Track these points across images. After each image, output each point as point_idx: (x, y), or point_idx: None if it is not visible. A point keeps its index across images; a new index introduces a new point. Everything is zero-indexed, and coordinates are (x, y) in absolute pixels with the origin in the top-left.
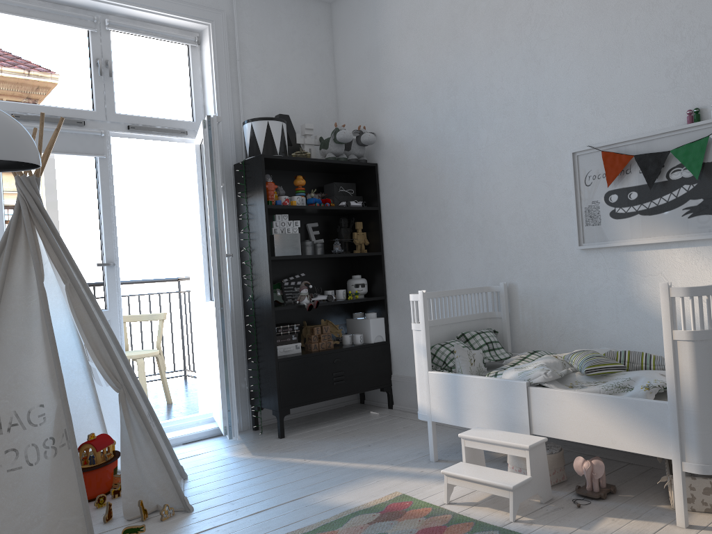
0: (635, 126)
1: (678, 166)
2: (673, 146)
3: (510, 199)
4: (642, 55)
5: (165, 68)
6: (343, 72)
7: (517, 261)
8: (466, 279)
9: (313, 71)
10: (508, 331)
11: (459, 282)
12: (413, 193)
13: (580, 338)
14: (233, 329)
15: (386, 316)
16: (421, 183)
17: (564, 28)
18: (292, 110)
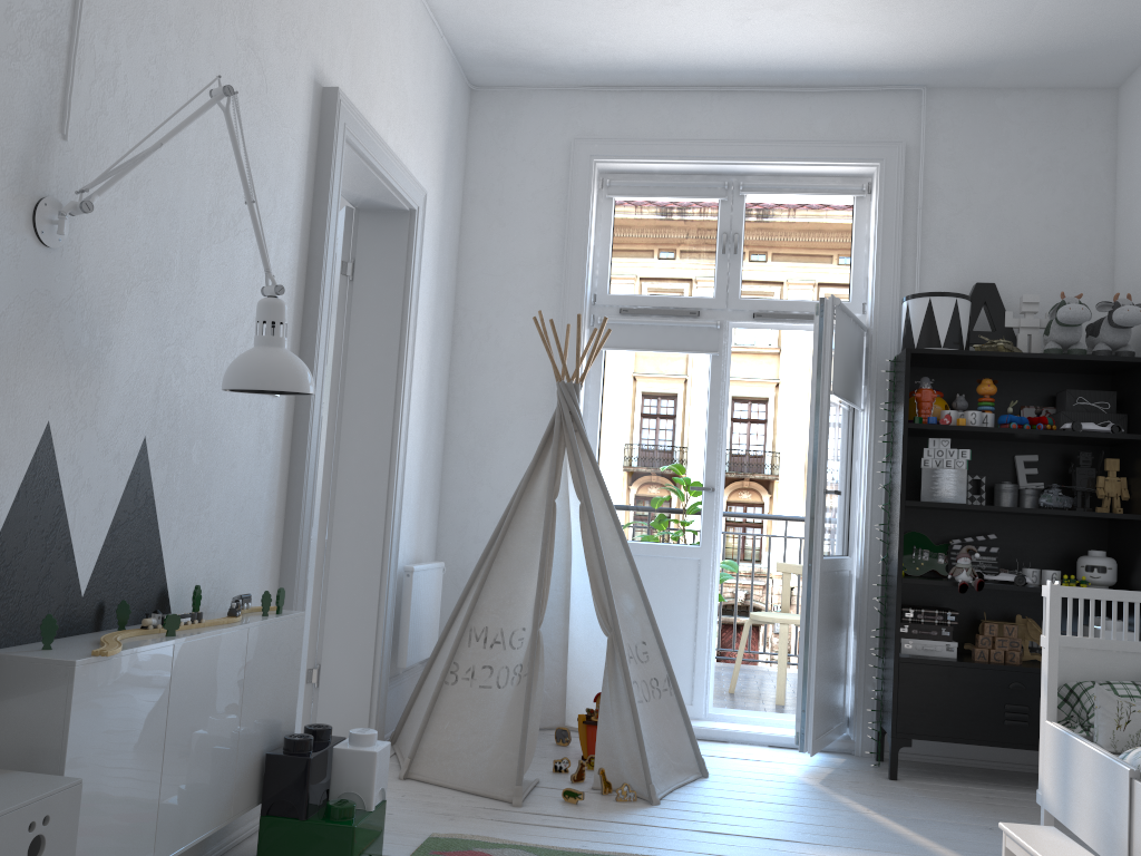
0: None
1: None
2: None
3: None
4: None
5: (814, 233)
6: (1123, 201)
7: None
8: None
9: (1065, 207)
10: None
11: None
12: None
13: None
14: (864, 602)
15: None
16: None
17: None
18: (1014, 273)
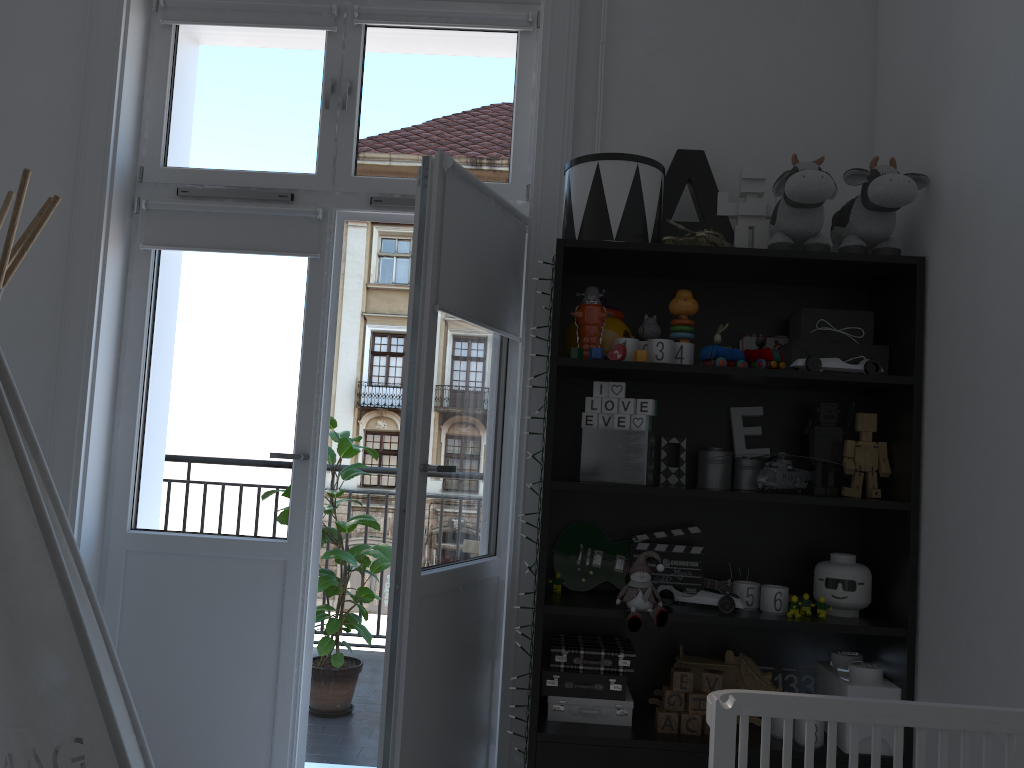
0: None
1: None
2: None
3: None
4: None
5: (461, 83)
6: (887, 35)
7: None
8: None
9: (807, 47)
10: None
11: None
12: (990, 341)
13: None
14: (512, 627)
15: (909, 688)
16: (1010, 309)
17: None
18: (735, 141)
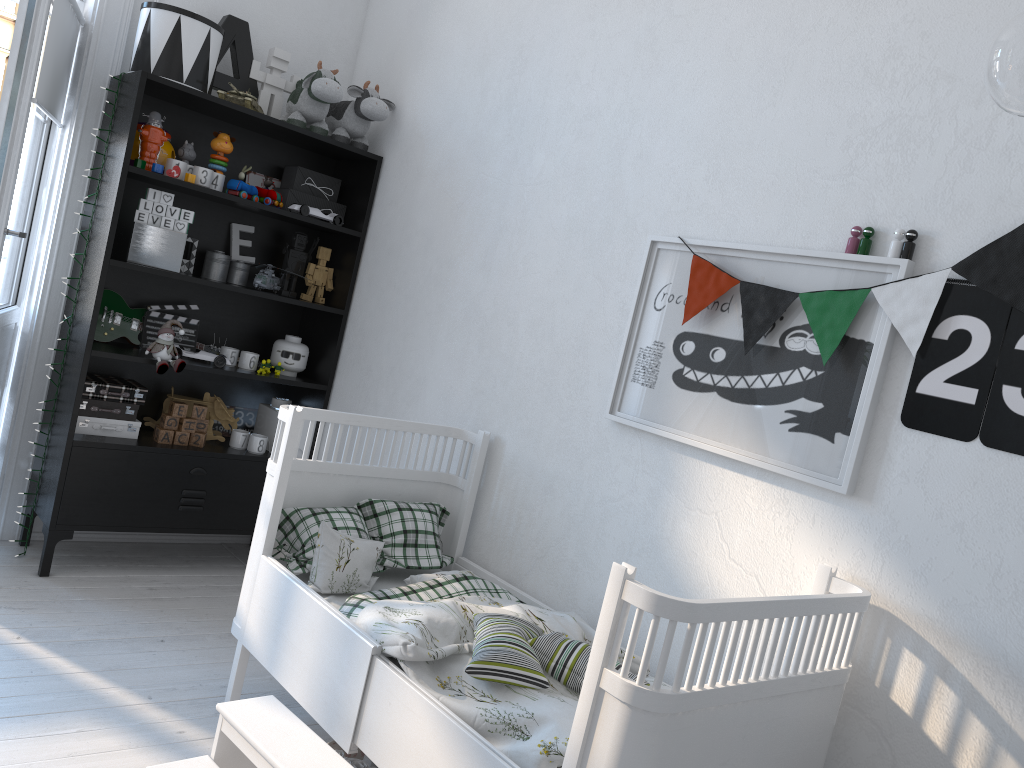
0: (764, 228)
1: (805, 328)
2: (808, 286)
3: (541, 291)
4: (818, 95)
5: None
6: None
7: (519, 402)
8: (442, 404)
9: None
10: (467, 518)
11: (430, 405)
12: (415, 227)
13: (563, 575)
14: (31, 364)
15: None
16: (430, 213)
17: (714, 3)
18: (267, 18)
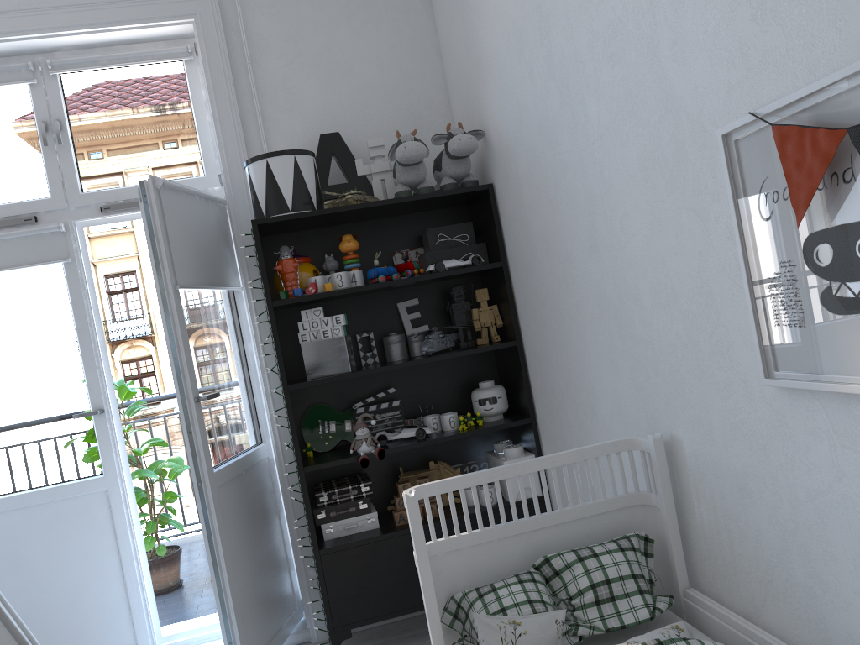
0: (854, 34)
1: None
2: None
3: (647, 251)
4: None
5: (149, 106)
6: (442, 30)
7: (676, 389)
8: (615, 411)
9: (392, 43)
10: (676, 541)
11: (606, 414)
12: (533, 236)
13: (804, 606)
14: (286, 488)
15: (539, 453)
16: (538, 216)
17: None
18: (359, 118)
